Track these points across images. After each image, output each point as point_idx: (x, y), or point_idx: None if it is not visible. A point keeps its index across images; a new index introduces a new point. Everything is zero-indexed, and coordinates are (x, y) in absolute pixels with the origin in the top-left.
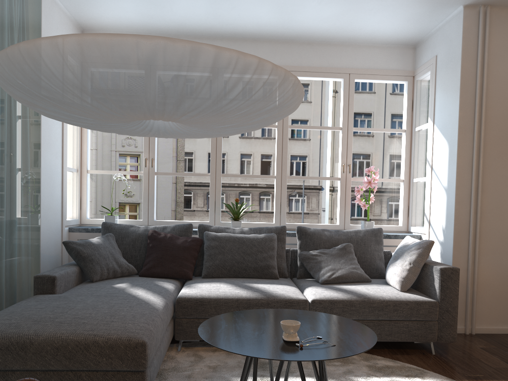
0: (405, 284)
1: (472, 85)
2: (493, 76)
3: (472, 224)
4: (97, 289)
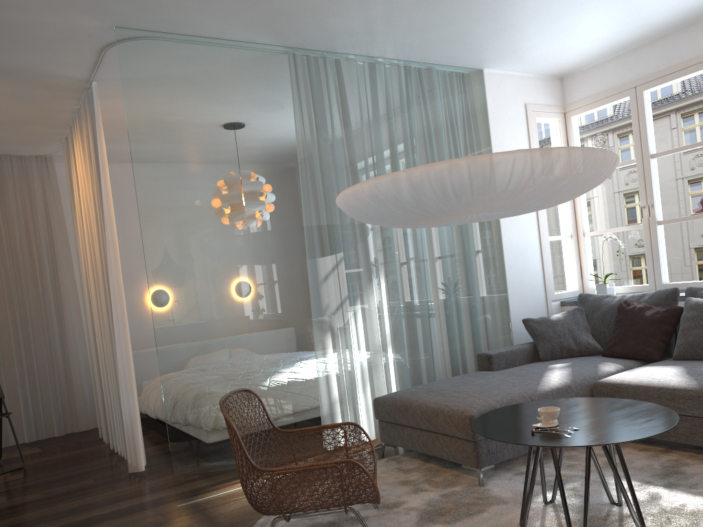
0: None
1: None
2: None
3: None
4: (526, 369)
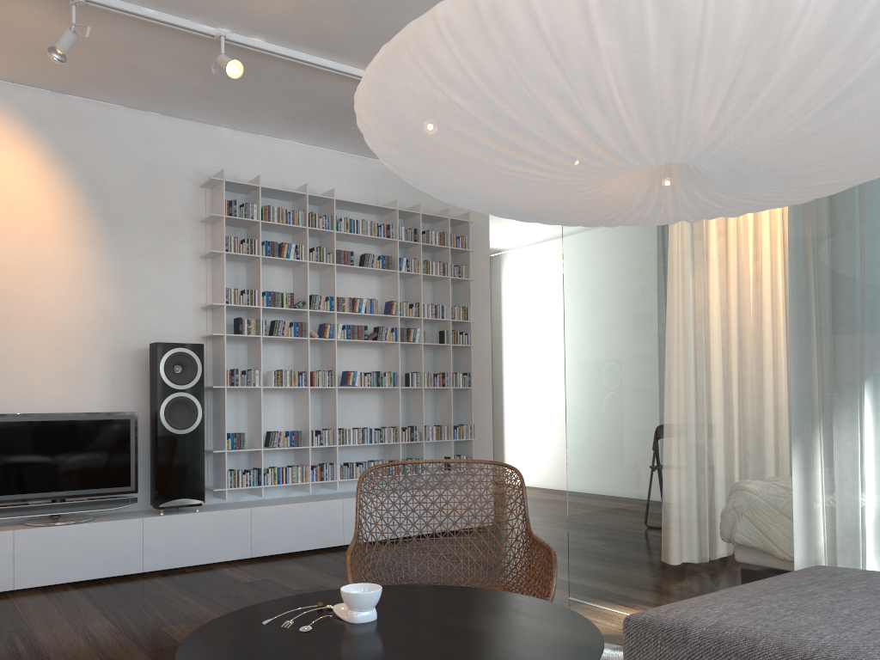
0: None
1: None
2: None
3: None
4: None
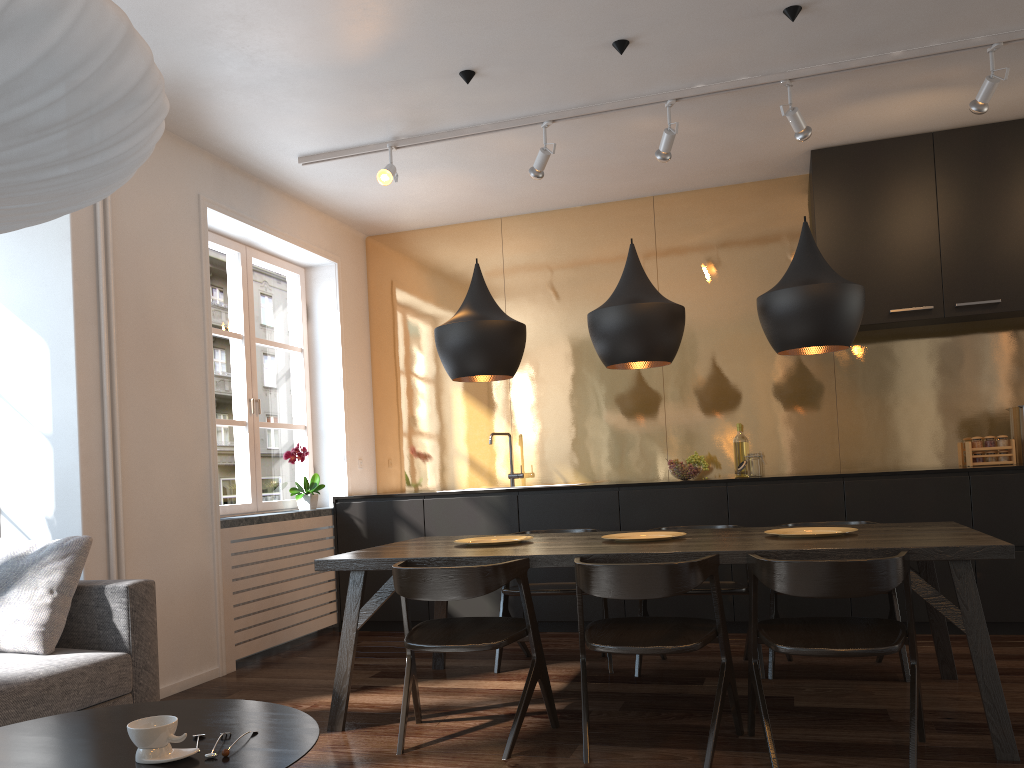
0: (51, 637)
1: (90, 235)
2: (119, 228)
3: (112, 502)
4: None
